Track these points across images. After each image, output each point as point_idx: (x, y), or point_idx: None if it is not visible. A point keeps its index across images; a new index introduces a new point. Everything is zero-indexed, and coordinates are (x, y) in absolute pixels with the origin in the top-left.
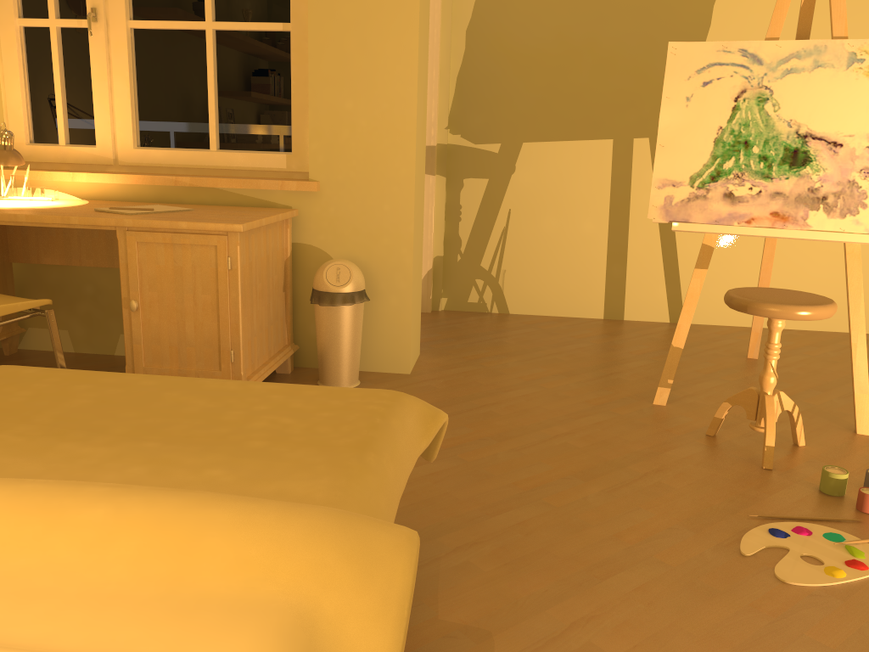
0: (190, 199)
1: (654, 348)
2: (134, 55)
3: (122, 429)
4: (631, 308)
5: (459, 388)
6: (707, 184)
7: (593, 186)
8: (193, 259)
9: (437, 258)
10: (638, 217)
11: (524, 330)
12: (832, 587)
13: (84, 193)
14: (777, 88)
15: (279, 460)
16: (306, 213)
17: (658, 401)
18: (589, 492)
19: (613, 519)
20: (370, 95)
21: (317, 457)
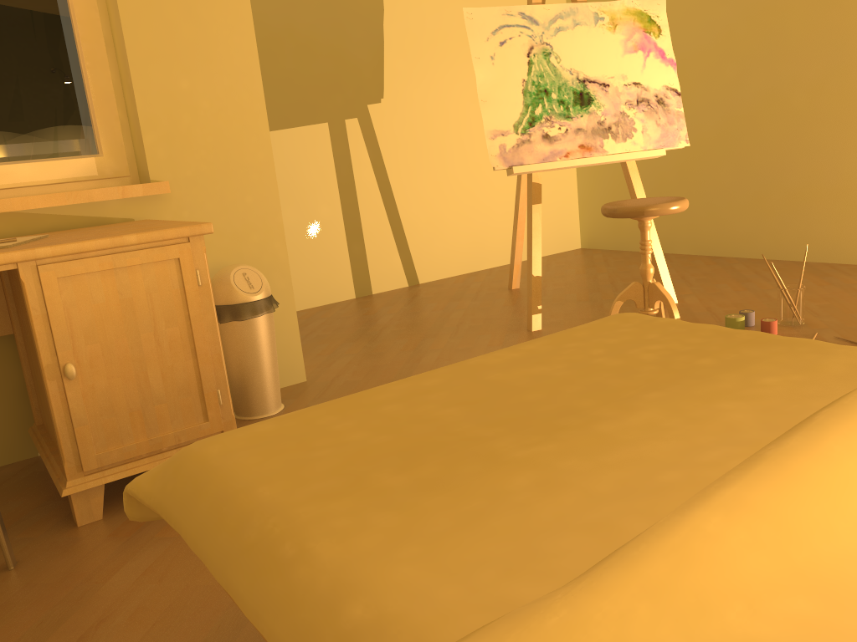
0: None
1: (442, 302)
2: None
3: (583, 401)
4: (376, 281)
5: (377, 373)
6: (528, 130)
7: (320, 170)
8: (147, 283)
9: None
10: (364, 194)
11: (316, 323)
12: None
13: None
14: (554, 44)
15: (765, 358)
16: None
17: (535, 328)
18: None
19: None
20: (208, 71)
21: (770, 347)
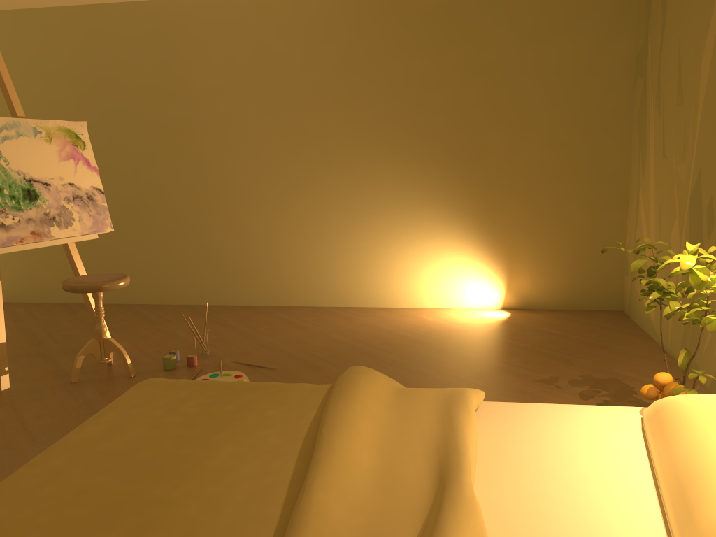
0: None
1: None
2: None
3: (183, 450)
4: None
5: None
6: None
7: None
8: None
9: None
10: None
11: None
12: None
13: None
14: (3, 149)
15: (259, 399)
16: None
17: (4, 387)
18: None
19: None
20: None
21: (257, 391)
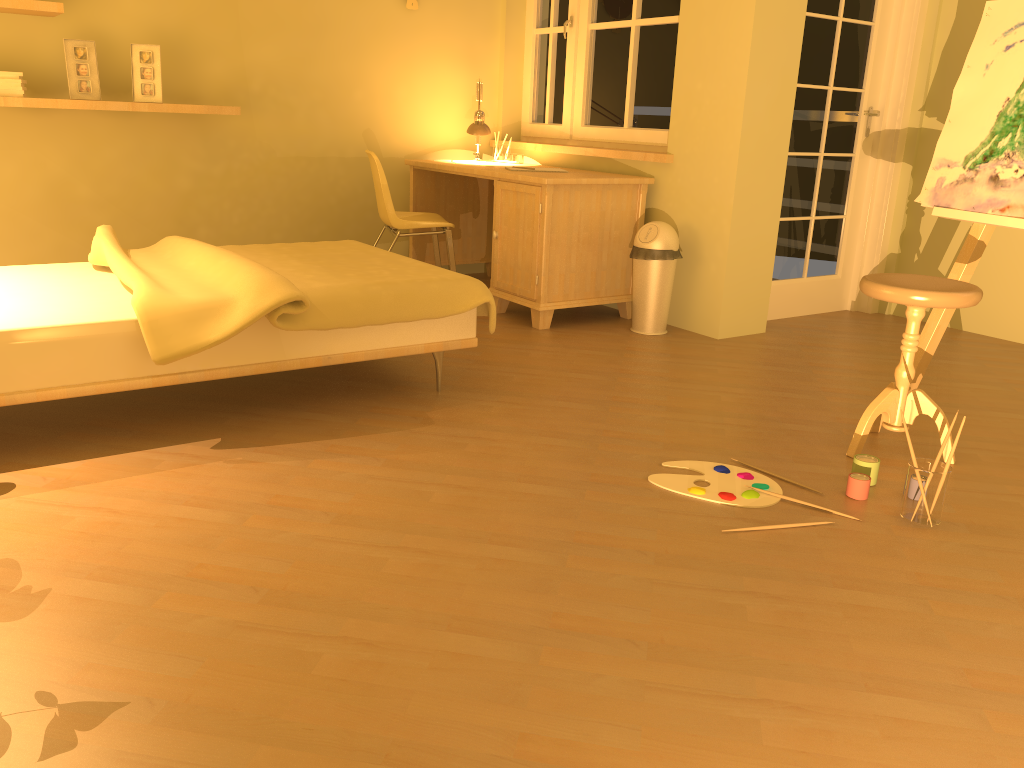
0: (596, 167)
1: None
2: (591, 51)
3: (323, 261)
4: None
5: (732, 354)
6: (977, 165)
7: None
8: (525, 204)
9: (890, 255)
10: None
11: None
12: (672, 493)
13: (543, 160)
14: None
15: (339, 278)
16: (662, 182)
17: None
18: (651, 415)
19: (626, 426)
20: (714, 76)
21: (355, 281)
